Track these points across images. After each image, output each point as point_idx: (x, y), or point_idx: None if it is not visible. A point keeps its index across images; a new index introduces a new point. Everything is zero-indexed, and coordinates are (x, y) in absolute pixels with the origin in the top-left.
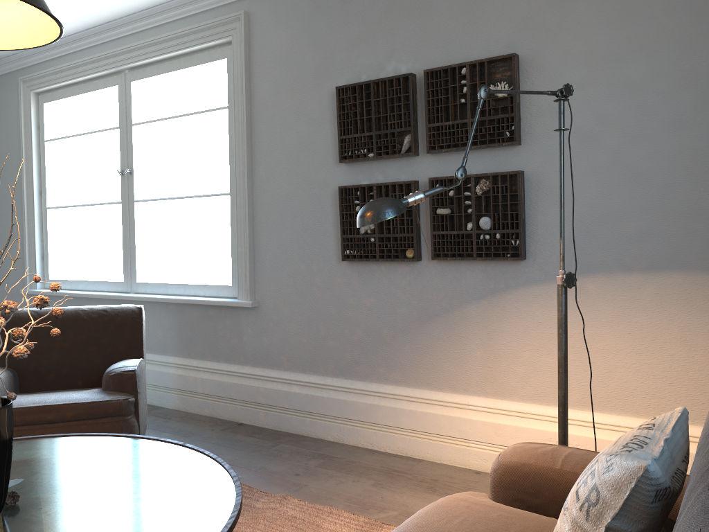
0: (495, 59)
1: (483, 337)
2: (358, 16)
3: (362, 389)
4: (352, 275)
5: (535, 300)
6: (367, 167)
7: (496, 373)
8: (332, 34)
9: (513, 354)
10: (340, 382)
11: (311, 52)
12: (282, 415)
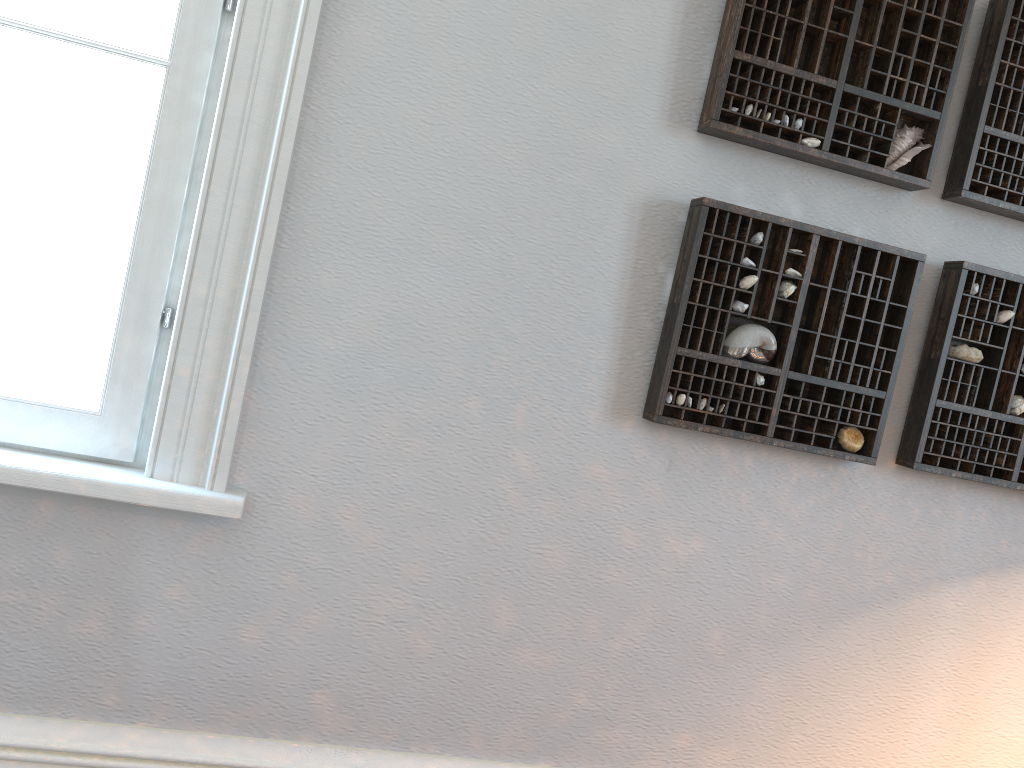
0: None
1: (959, 665)
2: None
3: None
4: (647, 463)
5: None
6: (763, 170)
7: (969, 748)
8: None
9: (1012, 705)
10: None
11: None
12: None
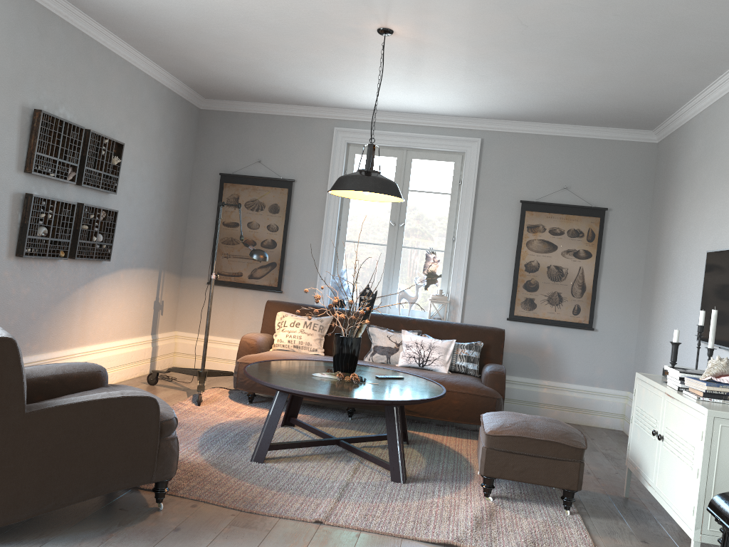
0: (118, 142)
1: (82, 309)
2: (48, 56)
3: None
4: (17, 269)
5: (104, 284)
6: (38, 181)
7: (85, 330)
8: (29, 56)
9: (93, 317)
10: None
11: (11, 59)
12: None
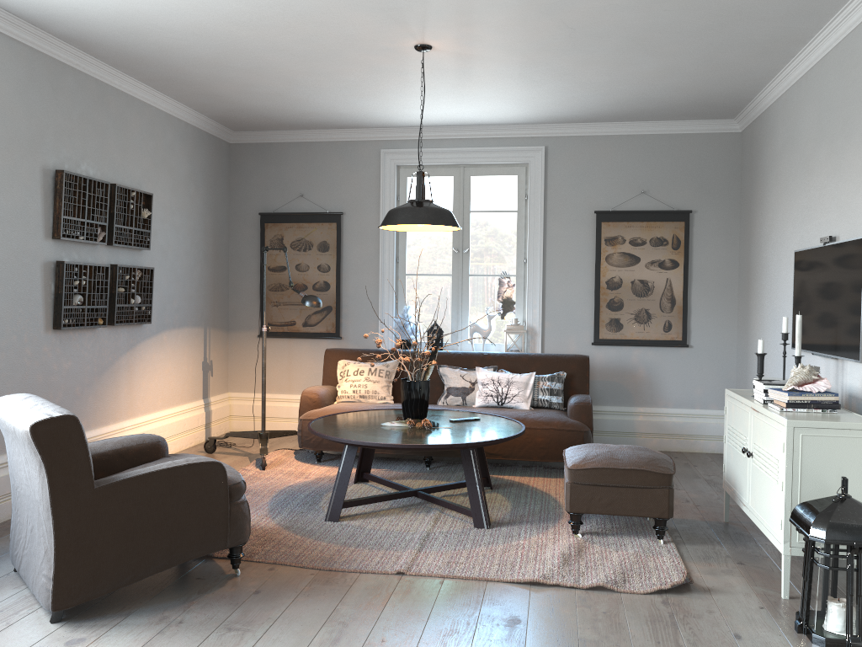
0: (146, 193)
1: (127, 378)
2: (64, 110)
3: None
4: (56, 342)
5: (147, 349)
6: (68, 246)
7: (132, 401)
8: (44, 113)
9: (139, 385)
10: None
11: (26, 119)
12: (2, 505)
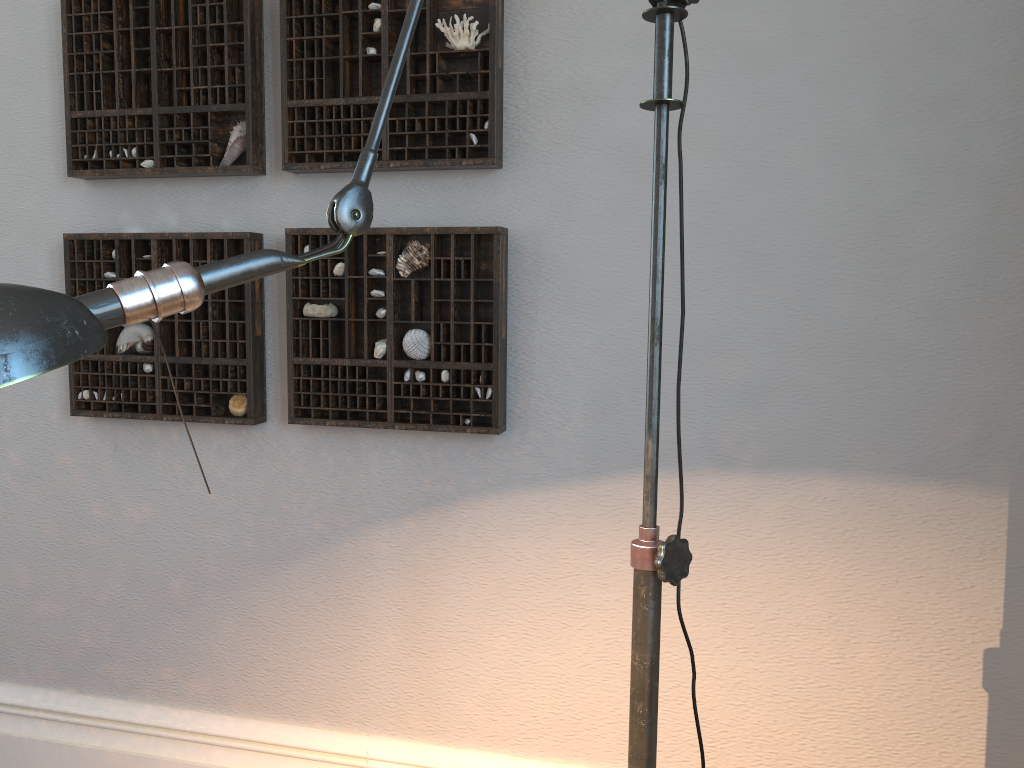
0: None
1: (405, 604)
2: None
3: (118, 720)
4: (99, 448)
5: (524, 525)
6: (140, 194)
7: (433, 686)
8: None
9: (471, 643)
10: (65, 700)
11: None
12: None
